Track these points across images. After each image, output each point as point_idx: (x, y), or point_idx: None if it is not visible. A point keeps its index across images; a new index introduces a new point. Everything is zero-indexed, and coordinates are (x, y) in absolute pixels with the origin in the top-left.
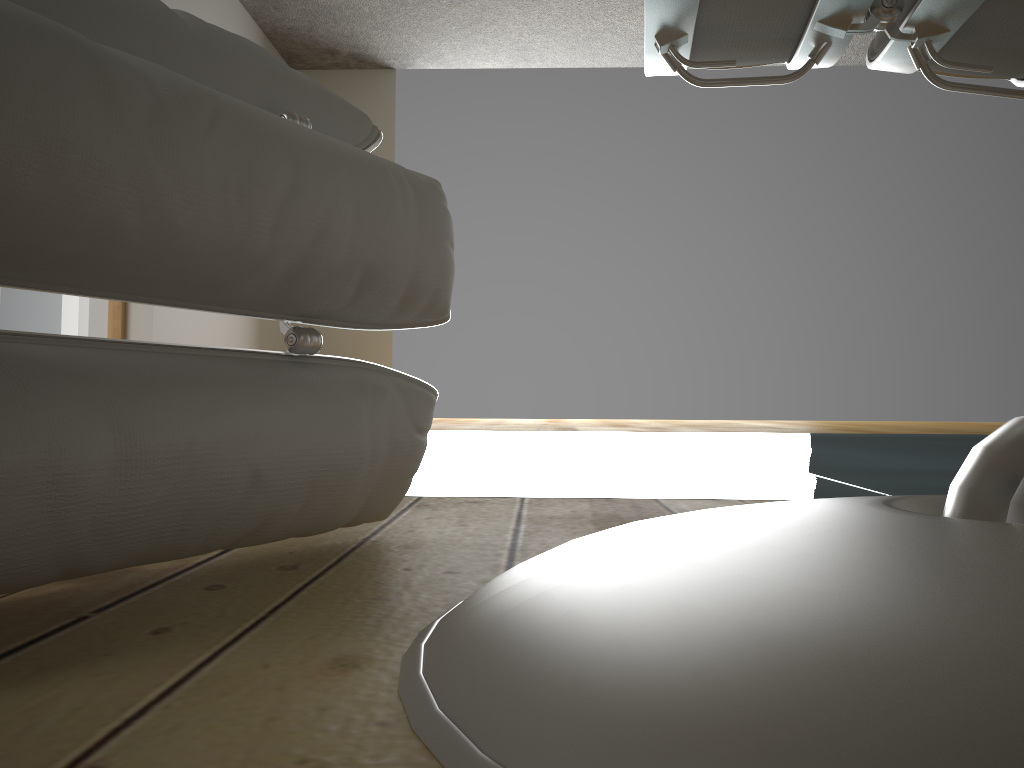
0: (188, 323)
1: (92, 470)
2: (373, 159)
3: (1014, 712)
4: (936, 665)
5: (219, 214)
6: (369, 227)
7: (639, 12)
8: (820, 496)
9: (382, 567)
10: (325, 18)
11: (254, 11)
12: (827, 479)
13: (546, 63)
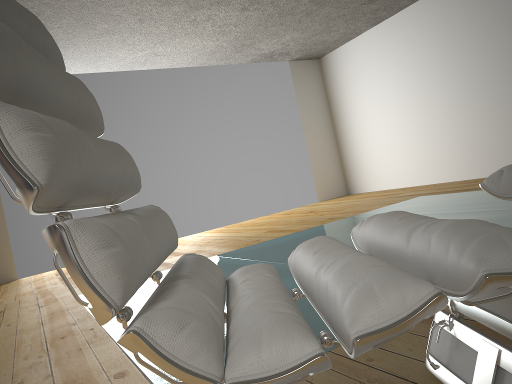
0: None
1: None
2: None
3: None
4: None
5: None
6: None
7: (126, 48)
8: None
9: None
10: None
11: None
12: None
13: (70, 72)
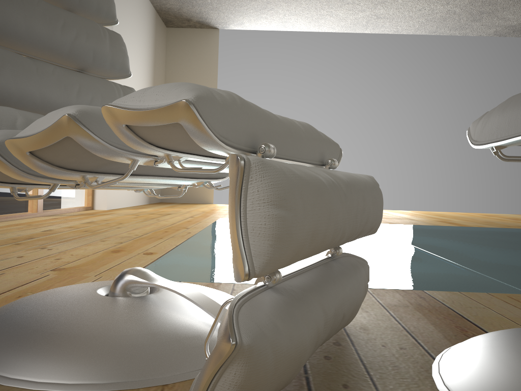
0: None
1: (322, 329)
2: (371, 183)
3: None
4: None
5: (351, 227)
6: (375, 214)
7: (345, 7)
8: (490, 289)
9: (372, 344)
10: (187, 4)
11: None
12: (479, 273)
13: (295, 29)
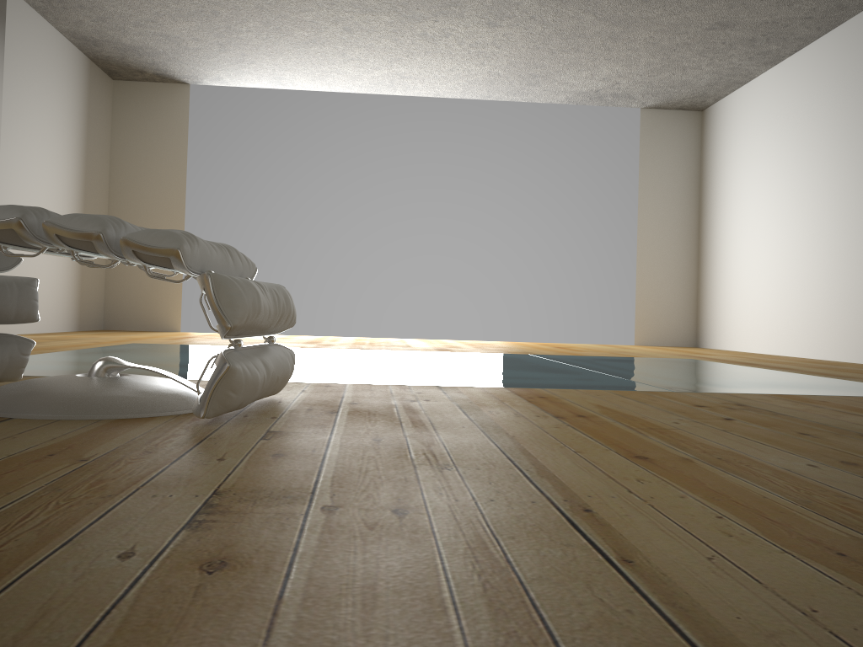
0: (22, 267)
1: None
2: (1, 282)
3: (19, 393)
4: (20, 390)
5: None
6: None
7: (351, 63)
8: None
9: None
10: (132, 52)
11: (79, 45)
12: None
13: (297, 87)
